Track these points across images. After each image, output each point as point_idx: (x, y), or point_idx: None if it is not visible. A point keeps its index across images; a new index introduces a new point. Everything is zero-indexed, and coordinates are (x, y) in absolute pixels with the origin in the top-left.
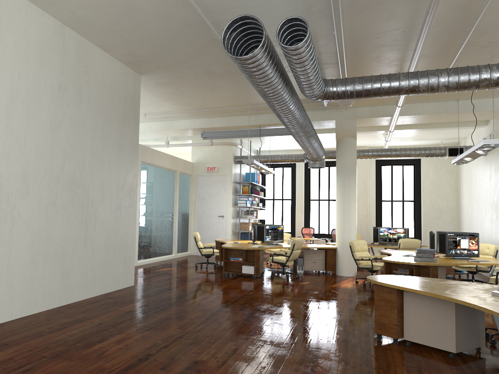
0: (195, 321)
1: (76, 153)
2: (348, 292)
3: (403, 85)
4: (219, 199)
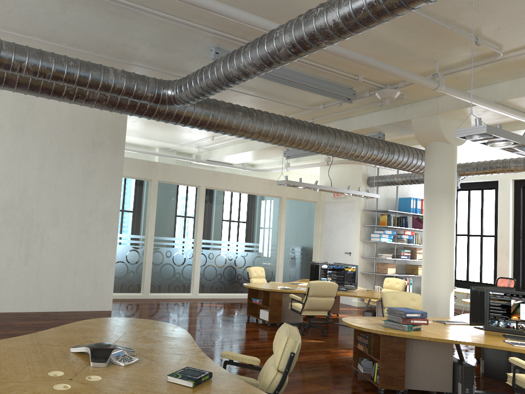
0: None
1: (14, 181)
2: (317, 359)
3: (218, 73)
4: (346, 232)
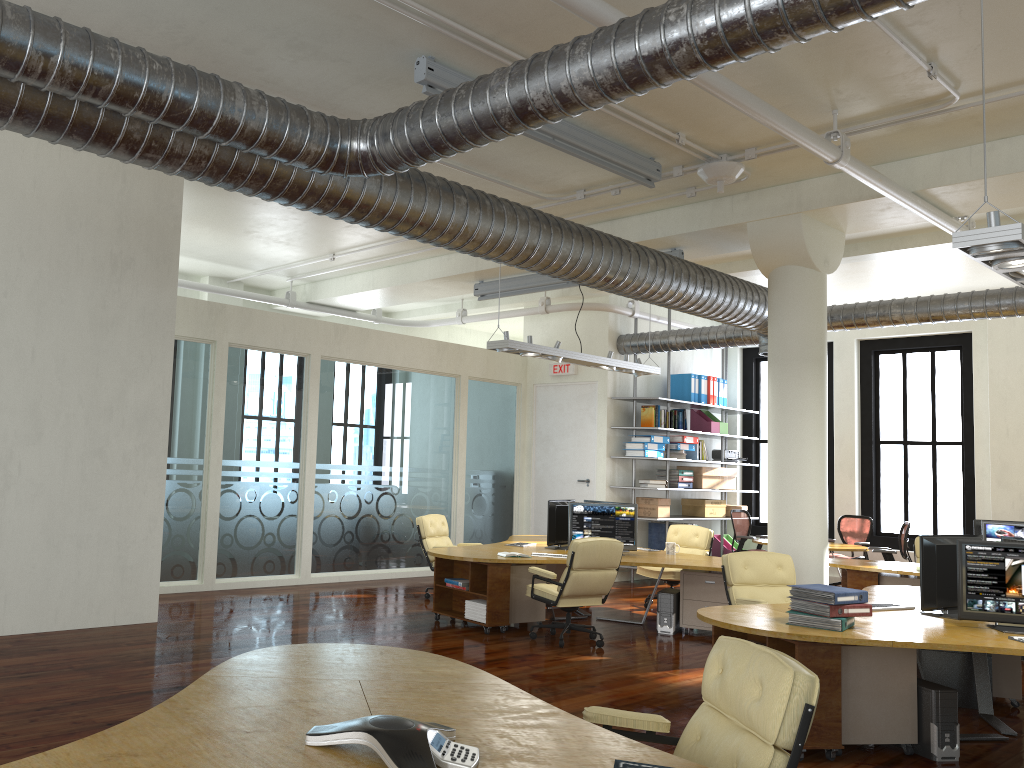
0: (0, 710)
1: None
2: (629, 696)
3: (496, 103)
4: (579, 441)
